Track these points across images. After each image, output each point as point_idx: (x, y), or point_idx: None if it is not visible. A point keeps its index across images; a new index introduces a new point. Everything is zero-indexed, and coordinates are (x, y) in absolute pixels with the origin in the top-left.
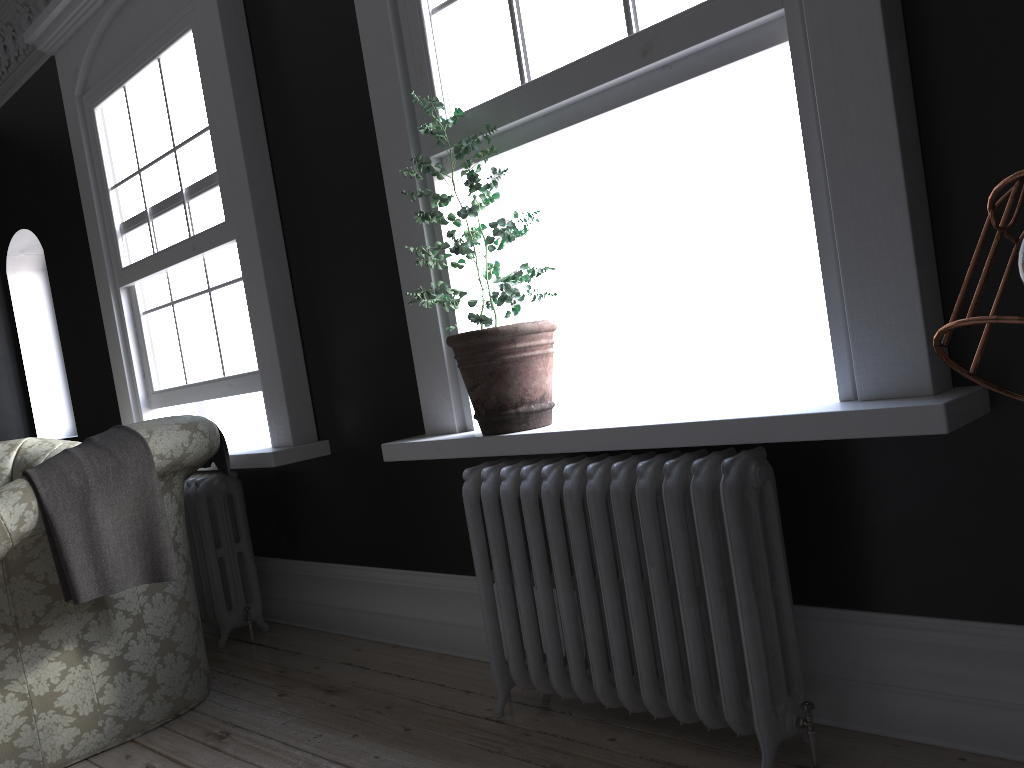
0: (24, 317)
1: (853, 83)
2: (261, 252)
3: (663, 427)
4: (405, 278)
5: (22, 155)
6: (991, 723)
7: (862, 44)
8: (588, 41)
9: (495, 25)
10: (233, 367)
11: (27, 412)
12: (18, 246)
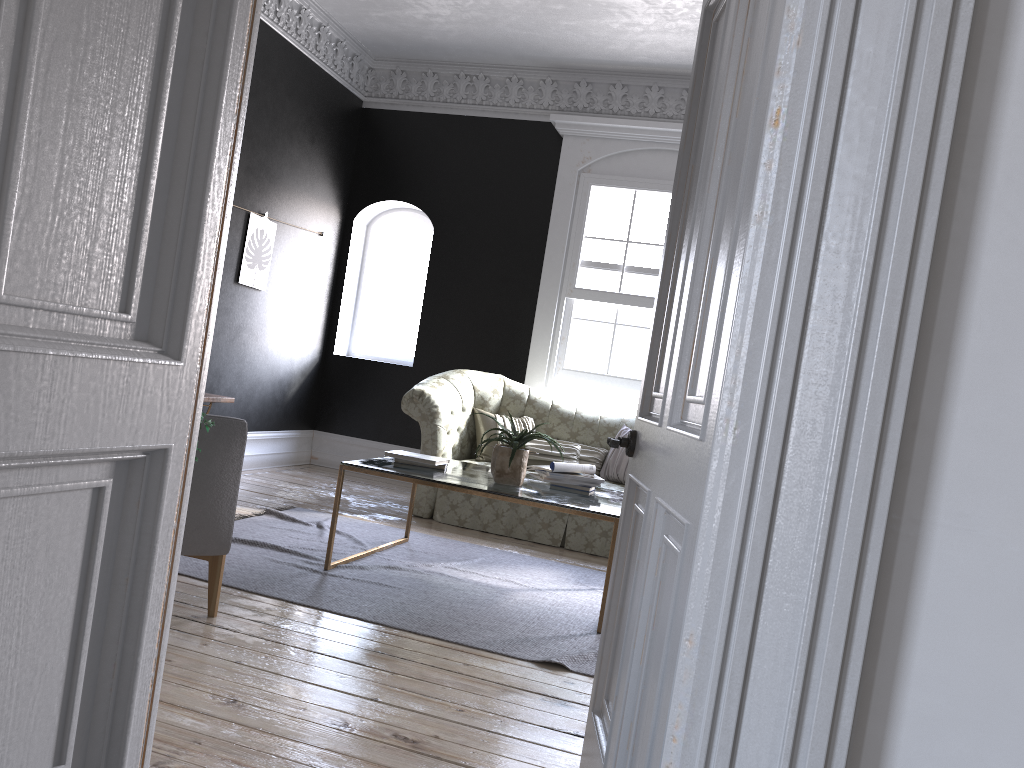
0: (351, 257)
1: None
2: None
3: None
4: None
5: (438, 157)
6: None
7: None
8: None
9: None
10: None
11: (328, 328)
12: (373, 206)
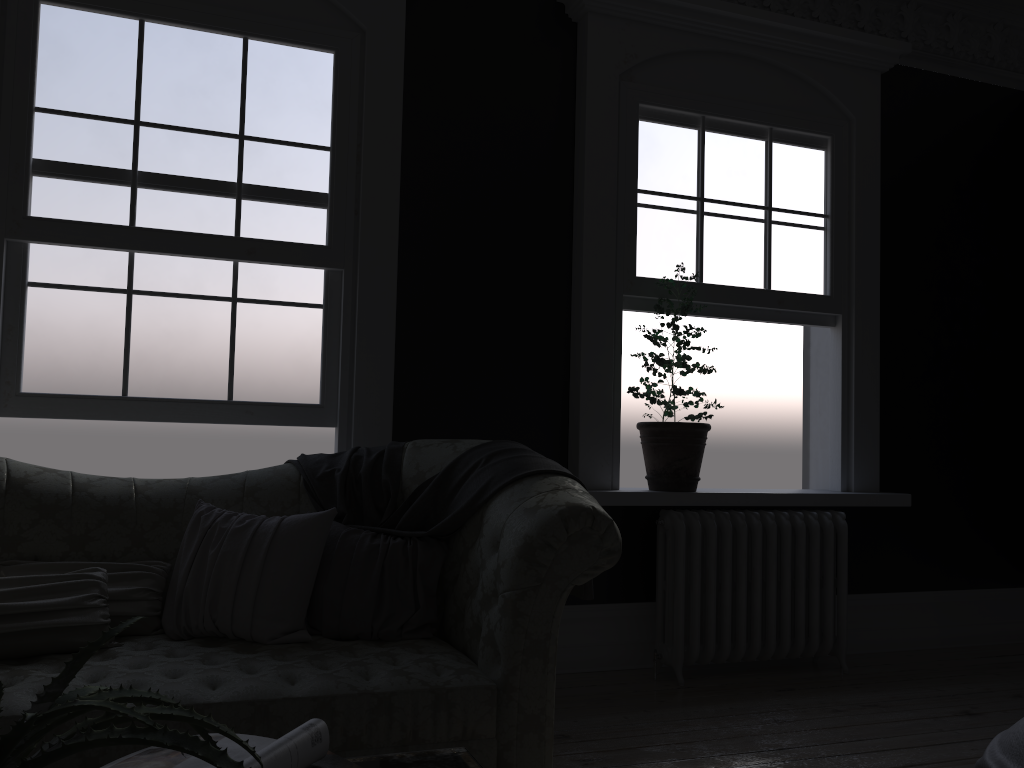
0: None
1: (867, 358)
2: (396, 296)
3: (800, 495)
4: (587, 369)
5: None
6: (866, 638)
7: (872, 344)
8: (745, 280)
9: (687, 240)
10: (253, 393)
11: None
12: None
